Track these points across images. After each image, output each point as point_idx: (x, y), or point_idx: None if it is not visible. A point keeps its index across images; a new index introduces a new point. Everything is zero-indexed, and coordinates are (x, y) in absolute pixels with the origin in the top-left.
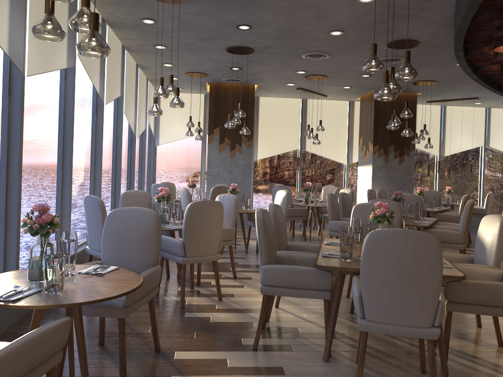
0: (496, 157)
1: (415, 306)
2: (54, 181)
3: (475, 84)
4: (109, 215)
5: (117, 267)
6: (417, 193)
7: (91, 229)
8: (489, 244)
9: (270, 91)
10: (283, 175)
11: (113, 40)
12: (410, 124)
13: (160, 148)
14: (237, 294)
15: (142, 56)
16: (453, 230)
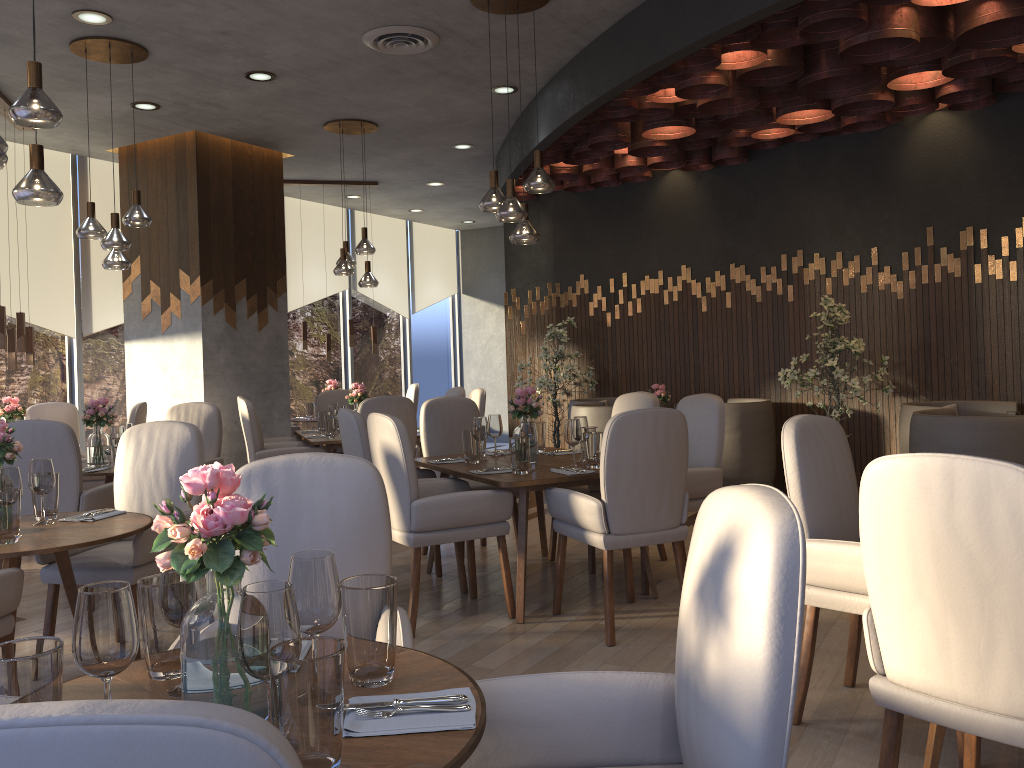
0: (366, 313)
1: None
2: None
3: (430, 148)
4: None
5: None
6: (357, 398)
7: None
8: None
9: None
10: None
11: None
12: (275, 231)
13: None
14: None
15: None
16: (705, 467)
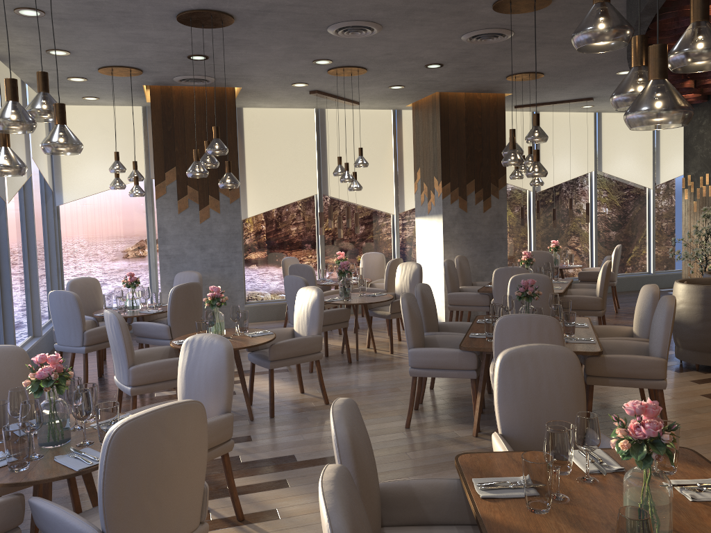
0: (611, 187)
1: None
2: None
3: (601, 77)
4: None
5: None
6: (524, 261)
7: None
8: None
9: (262, 97)
10: (294, 241)
11: None
12: (497, 146)
13: (66, 210)
14: None
15: None
16: (647, 356)
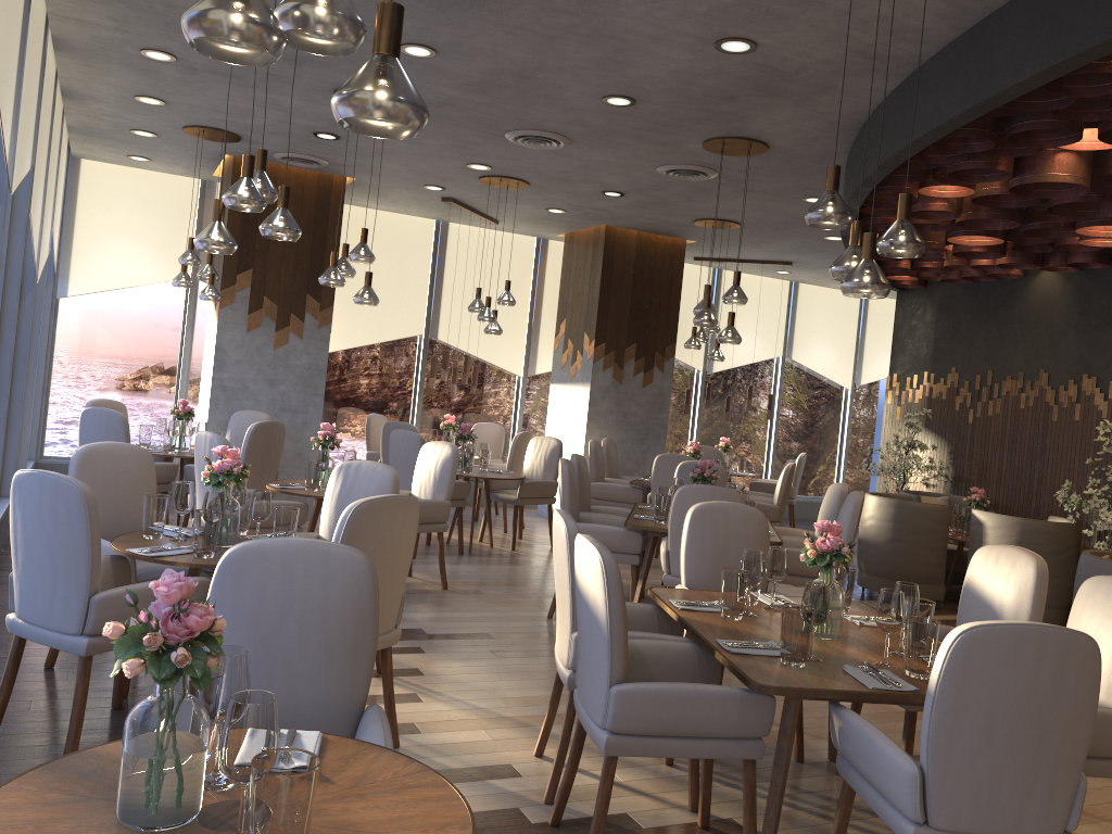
0: (801, 380)
1: (1039, 792)
2: None
3: (806, 239)
4: (228, 563)
5: (321, 735)
6: (689, 454)
7: (40, 568)
8: (1009, 610)
9: (375, 194)
10: (382, 394)
11: (37, 15)
12: (669, 305)
13: (69, 306)
14: (419, 723)
15: (89, 67)
16: None
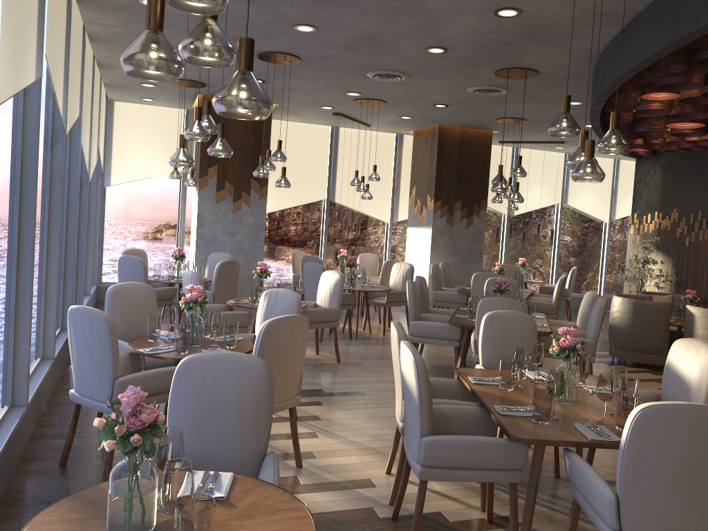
0: (574, 218)
1: (697, 511)
2: (8, 279)
3: None
4: (182, 368)
5: (233, 475)
6: (496, 271)
7: (86, 364)
8: (695, 382)
9: (291, 113)
10: (302, 237)
11: (76, 23)
12: (482, 174)
13: (112, 191)
14: (316, 451)
15: (111, 50)
16: (583, 338)
